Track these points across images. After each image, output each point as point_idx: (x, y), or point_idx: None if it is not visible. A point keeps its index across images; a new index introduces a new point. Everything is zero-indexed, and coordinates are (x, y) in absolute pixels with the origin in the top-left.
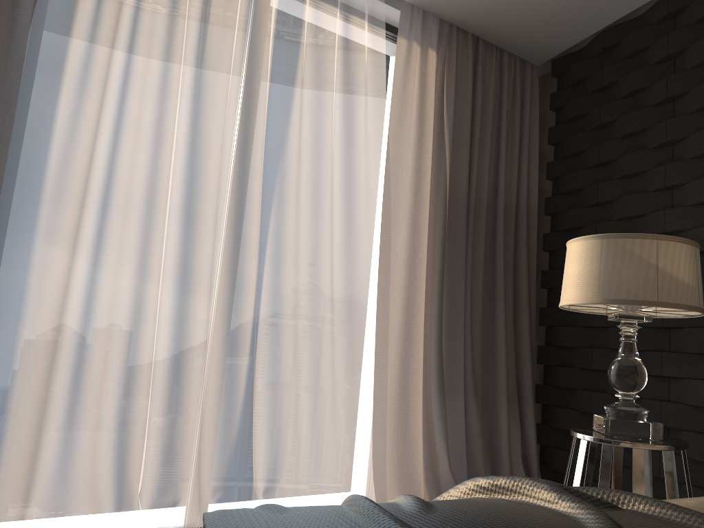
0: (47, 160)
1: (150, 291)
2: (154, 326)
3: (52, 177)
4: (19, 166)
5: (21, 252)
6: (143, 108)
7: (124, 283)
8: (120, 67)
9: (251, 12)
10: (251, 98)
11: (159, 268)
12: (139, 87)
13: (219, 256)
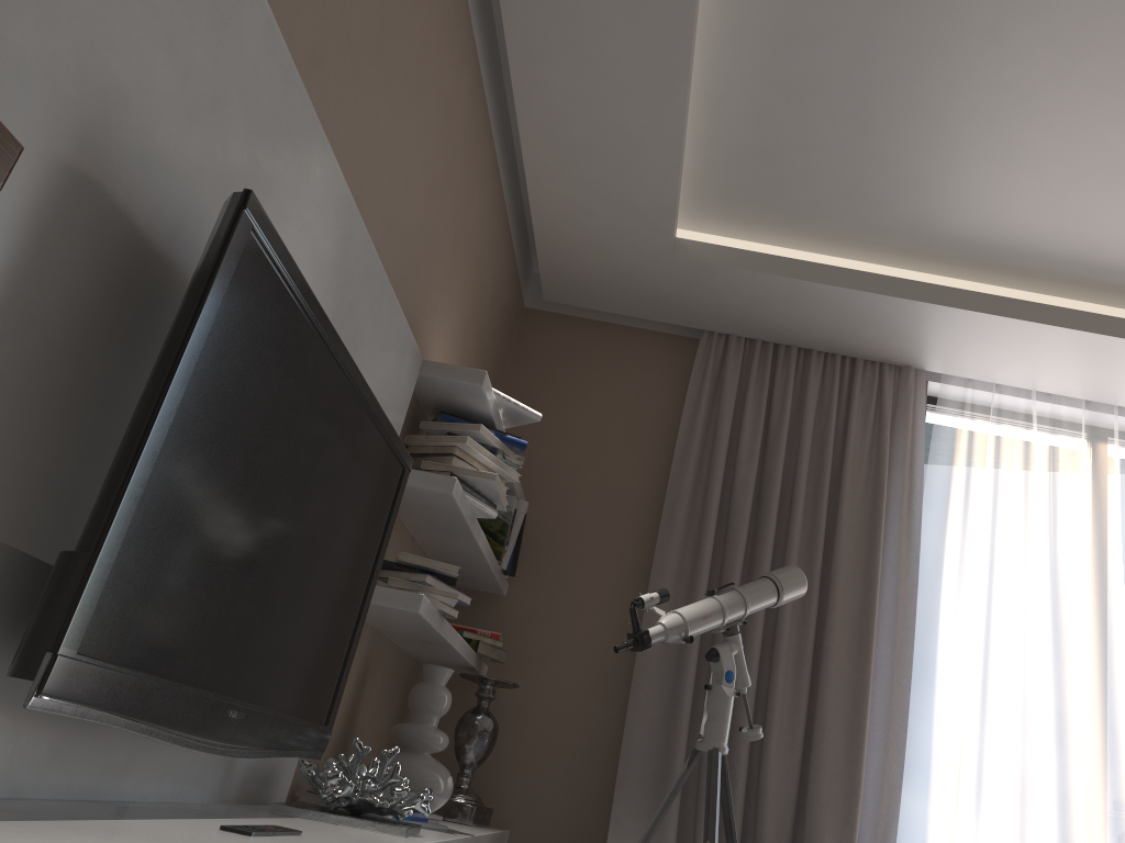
0: (937, 639)
1: (1033, 763)
2: (1040, 799)
3: (942, 654)
4: (919, 645)
5: (925, 721)
6: (1008, 586)
7: (1007, 754)
8: (984, 550)
9: (1094, 479)
10: (1106, 565)
11: (1038, 740)
12: (1003, 568)
13: (1091, 730)
